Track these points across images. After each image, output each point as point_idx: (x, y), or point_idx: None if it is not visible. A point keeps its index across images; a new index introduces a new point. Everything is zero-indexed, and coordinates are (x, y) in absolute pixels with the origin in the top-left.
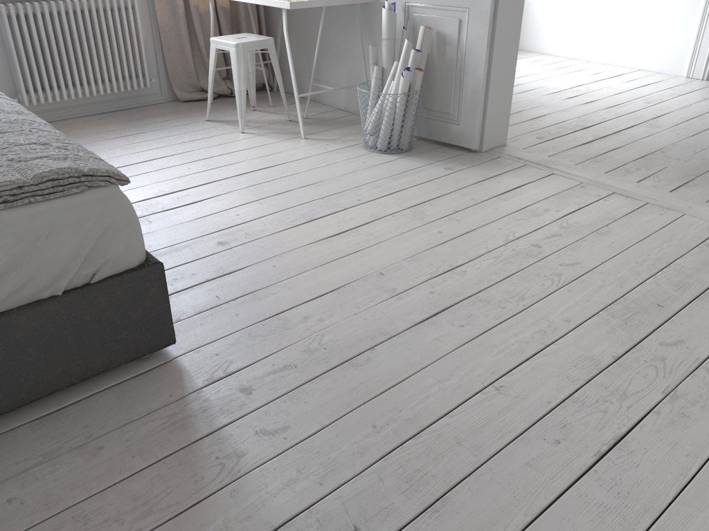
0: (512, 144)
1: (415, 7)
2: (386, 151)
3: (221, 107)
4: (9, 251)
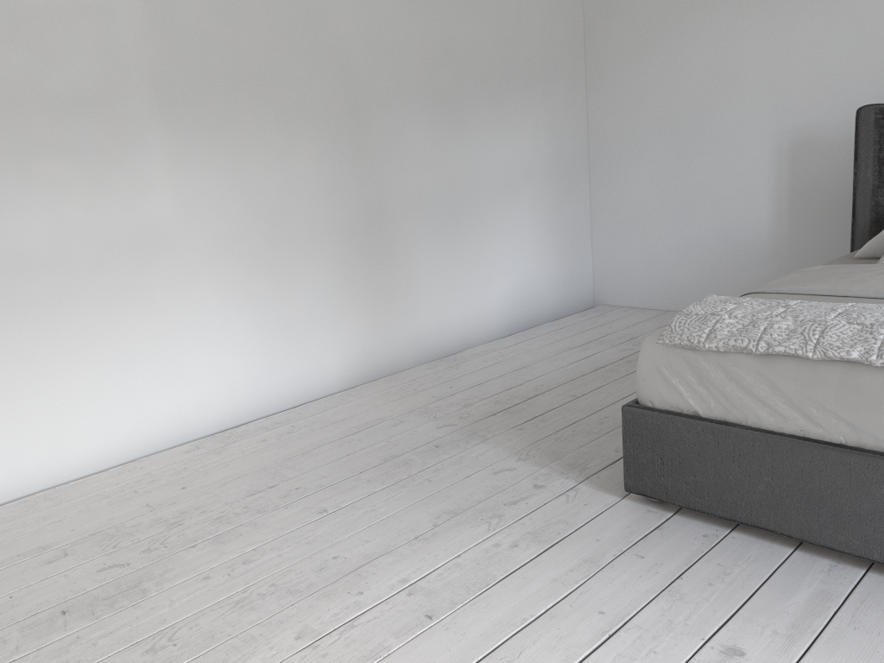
0: None
1: None
2: None
3: None
4: None
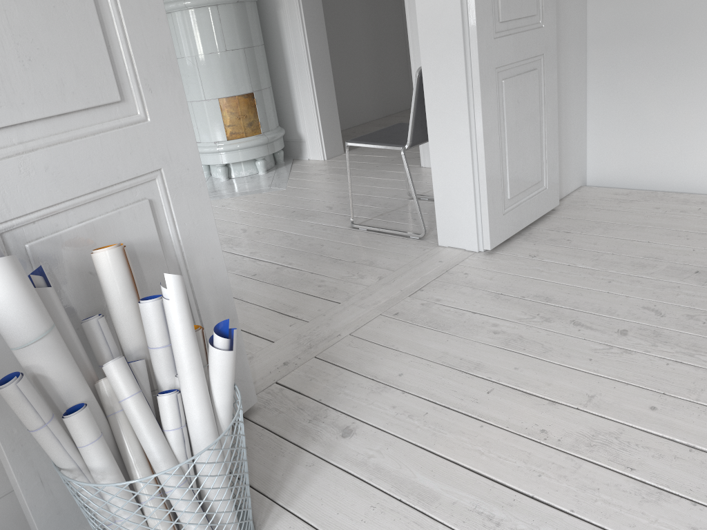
0: None
1: (22, 228)
2: None
3: None
4: None
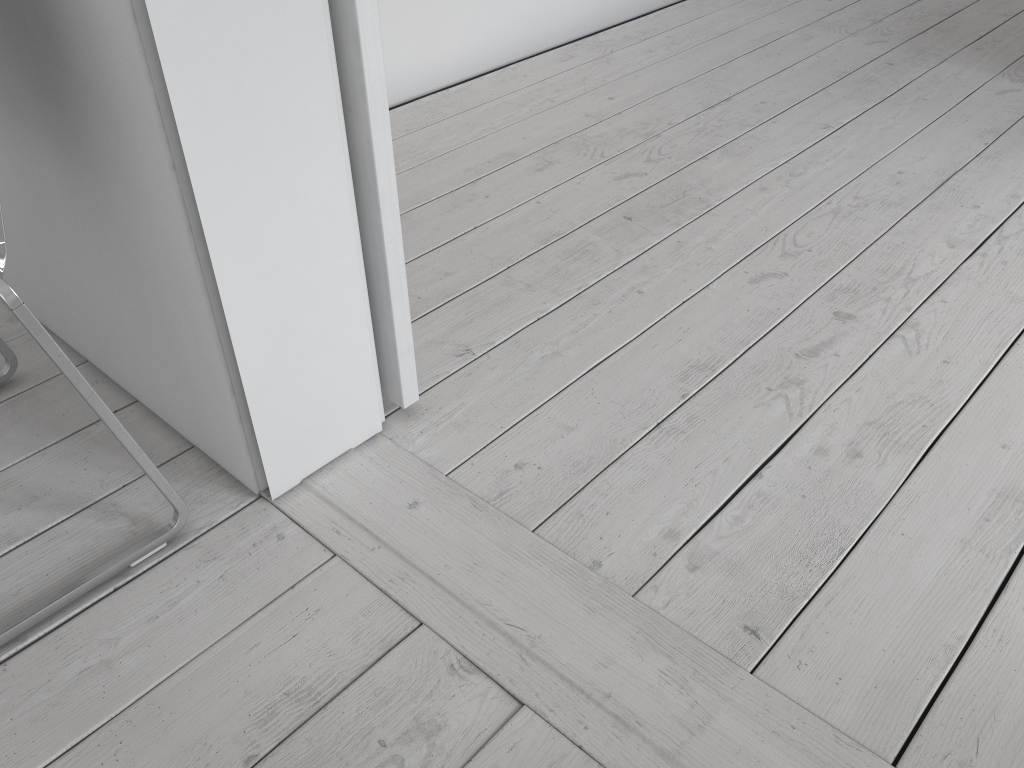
0: None
1: None
2: None
3: None
4: None
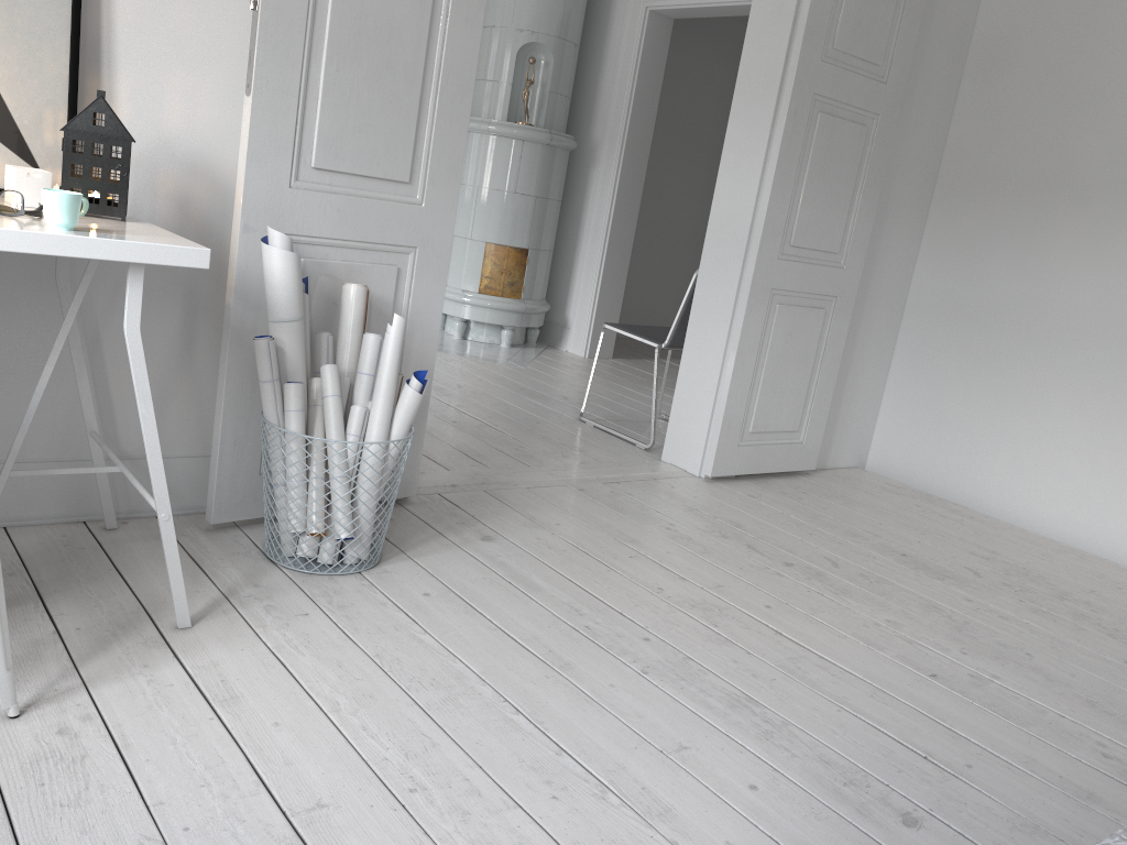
0: None
1: (305, 245)
2: (368, 560)
3: None
4: None
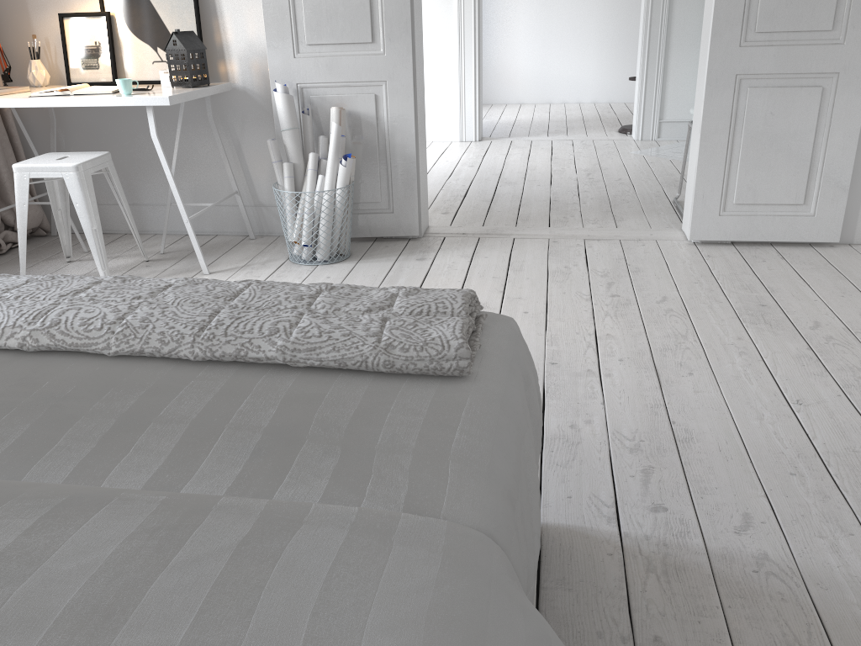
0: (434, 224)
1: (311, 88)
2: (331, 261)
3: (9, 270)
4: (527, 415)
